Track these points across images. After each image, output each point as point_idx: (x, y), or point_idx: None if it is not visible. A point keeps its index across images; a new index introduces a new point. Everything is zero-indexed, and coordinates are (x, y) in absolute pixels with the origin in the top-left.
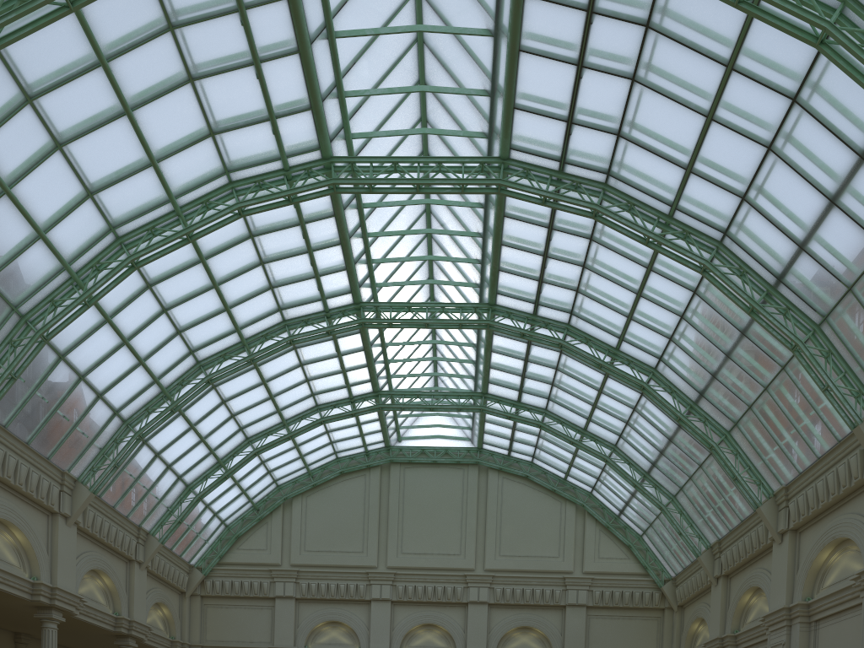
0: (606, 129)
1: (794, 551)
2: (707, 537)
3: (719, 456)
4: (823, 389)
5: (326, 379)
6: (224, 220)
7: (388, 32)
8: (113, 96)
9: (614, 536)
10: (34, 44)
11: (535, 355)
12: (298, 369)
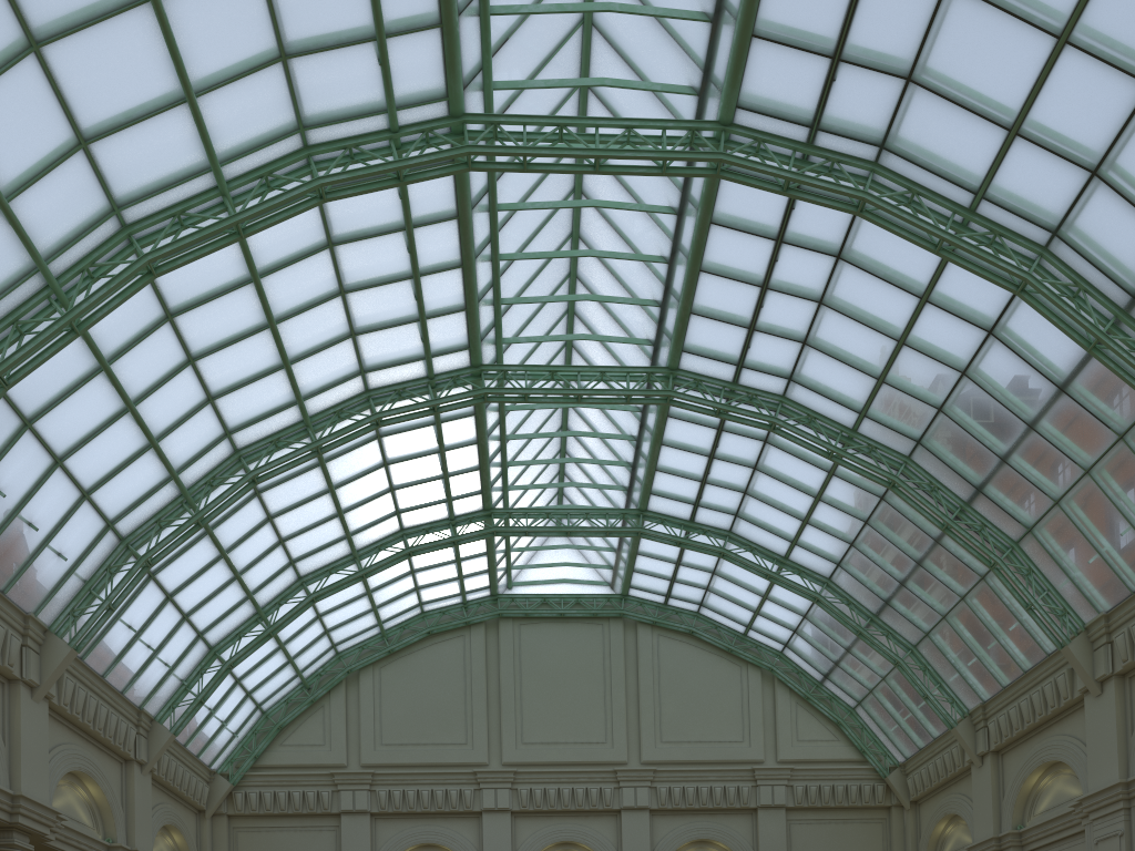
0: (891, 69)
1: (1123, 704)
2: (964, 701)
3: (1004, 577)
4: None
5: (420, 488)
6: (295, 206)
7: None
8: None
9: (816, 710)
10: None
11: (726, 448)
12: (380, 471)
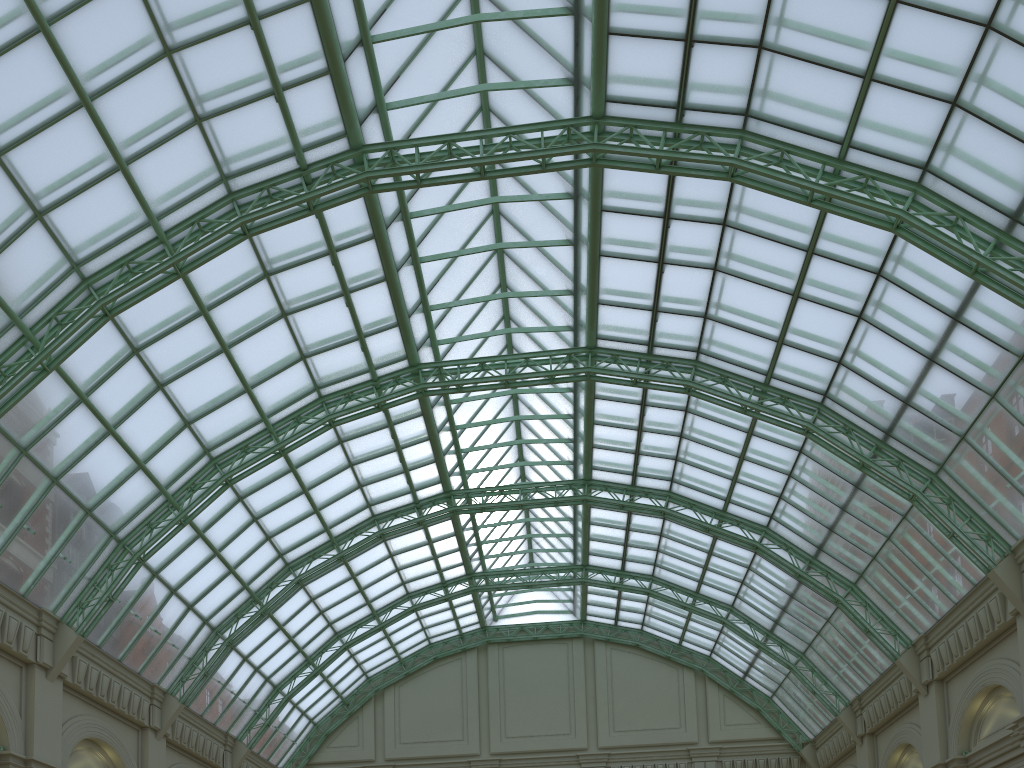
0: (692, 313)
1: (943, 702)
2: (845, 694)
3: (847, 609)
4: (949, 536)
5: (417, 566)
6: (315, 432)
7: (471, 252)
8: (212, 338)
9: (740, 700)
10: (142, 305)
11: (637, 524)
12: (388, 560)
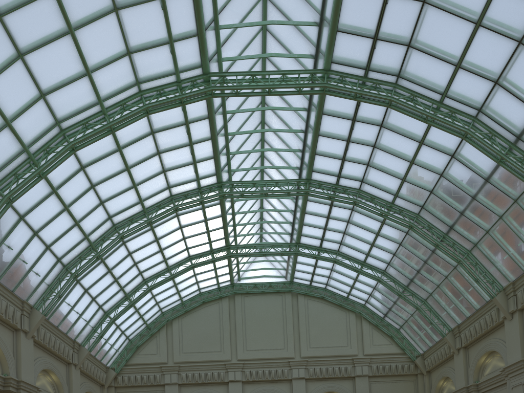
0: (400, 42)
1: (522, 323)
2: (449, 324)
3: (464, 267)
4: None
5: (196, 237)
6: (136, 117)
7: None
8: (60, 18)
9: (381, 331)
10: None
11: (334, 213)
12: (178, 231)
